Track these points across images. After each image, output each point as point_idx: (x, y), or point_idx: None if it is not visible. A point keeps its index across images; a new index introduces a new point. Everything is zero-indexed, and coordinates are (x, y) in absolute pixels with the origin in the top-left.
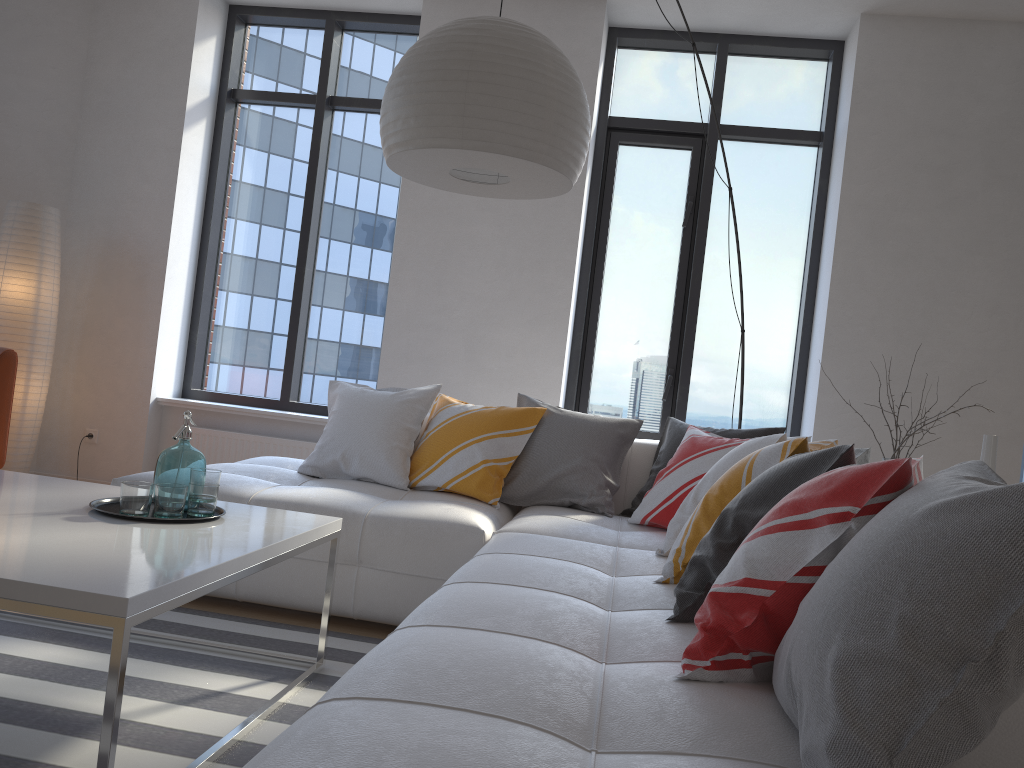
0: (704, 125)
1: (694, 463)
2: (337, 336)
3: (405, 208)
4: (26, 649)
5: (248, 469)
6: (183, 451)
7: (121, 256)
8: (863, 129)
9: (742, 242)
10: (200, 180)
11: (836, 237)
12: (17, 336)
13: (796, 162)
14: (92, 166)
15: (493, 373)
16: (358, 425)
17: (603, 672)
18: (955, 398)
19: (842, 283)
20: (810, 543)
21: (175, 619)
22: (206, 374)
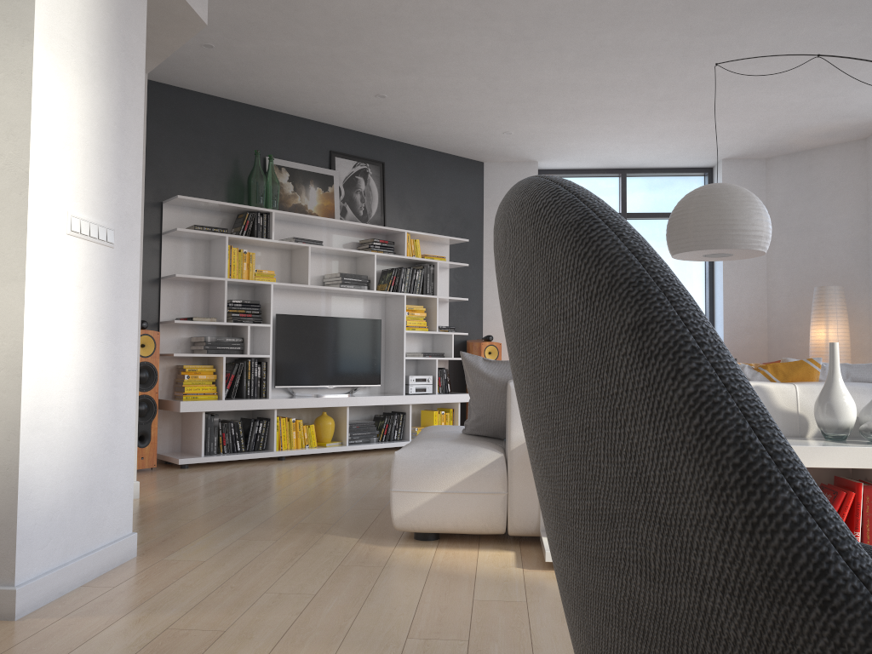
0: None
1: None
2: None
3: None
4: None
5: None
6: None
7: None
8: None
9: None
10: None
11: None
12: None
13: None
14: None
15: None
16: None
17: None
18: None
19: None
20: None
21: None
22: None
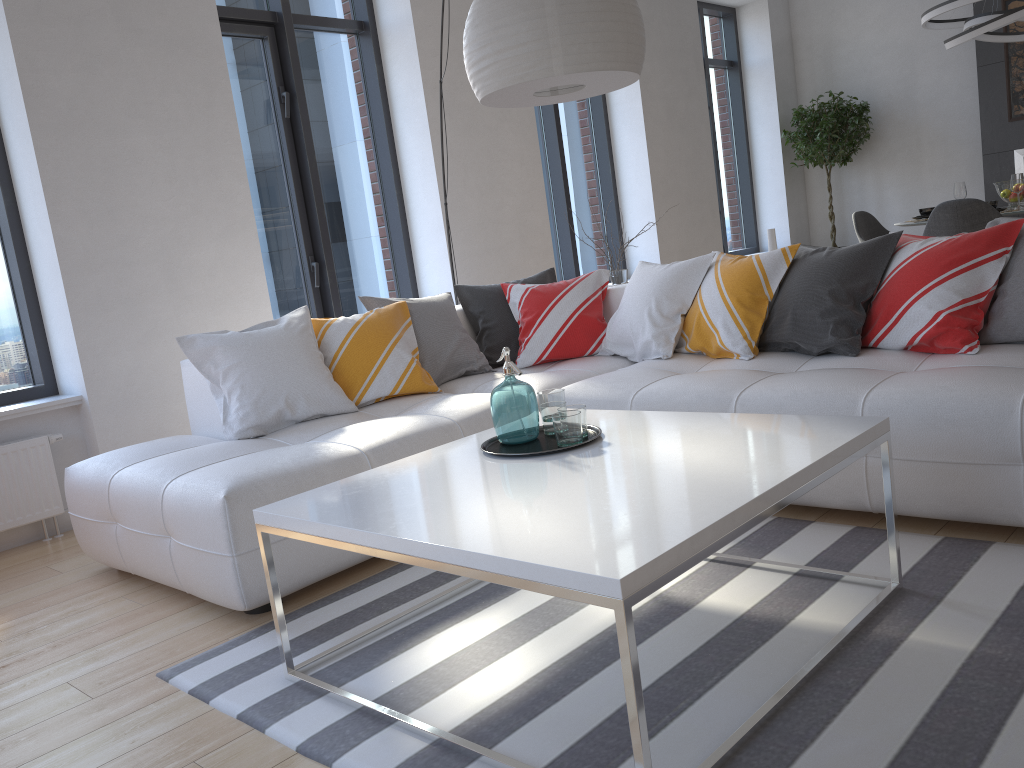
0: (273, 14)
1: (561, 305)
2: None
3: (38, 123)
4: (449, 643)
5: (221, 451)
6: (526, 383)
7: None
8: (422, 22)
9: (327, 128)
10: None
11: (428, 116)
12: None
13: (347, 49)
14: None
15: (202, 297)
16: (284, 367)
17: (957, 365)
18: (517, 231)
19: (440, 154)
20: (983, 272)
21: (390, 588)
22: None
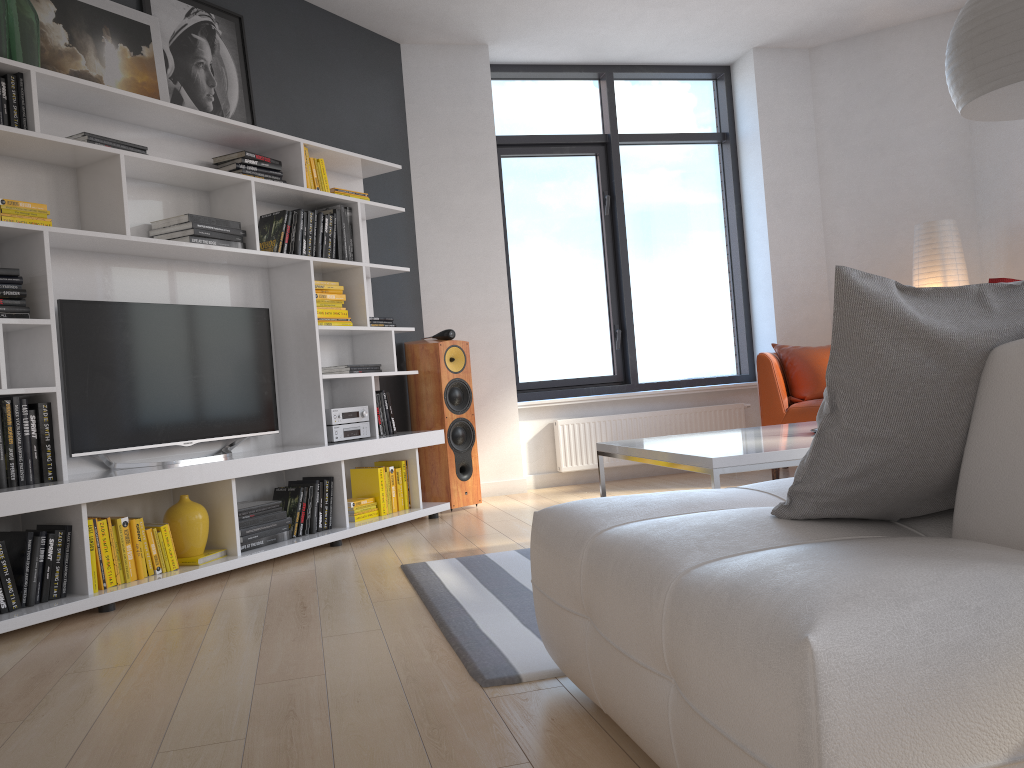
0: None
1: None
2: None
3: None
4: None
5: None
6: None
7: (1021, 239)
8: None
9: None
10: None
11: None
12: None
13: None
14: (985, 171)
15: None
16: None
17: None
18: None
19: None
20: None
21: None
22: None
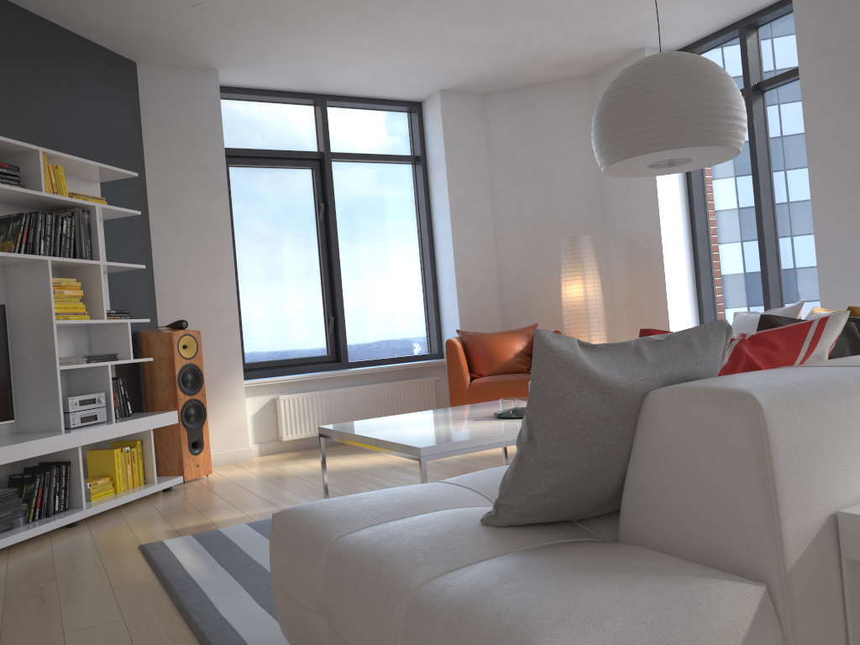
0: None
1: None
2: (802, 269)
3: (811, 154)
4: None
5: None
6: None
7: (637, 252)
8: None
9: None
10: (679, 183)
11: None
12: (578, 319)
13: None
14: (611, 199)
15: None
16: None
17: None
18: None
19: None
20: None
21: None
22: (717, 319)
